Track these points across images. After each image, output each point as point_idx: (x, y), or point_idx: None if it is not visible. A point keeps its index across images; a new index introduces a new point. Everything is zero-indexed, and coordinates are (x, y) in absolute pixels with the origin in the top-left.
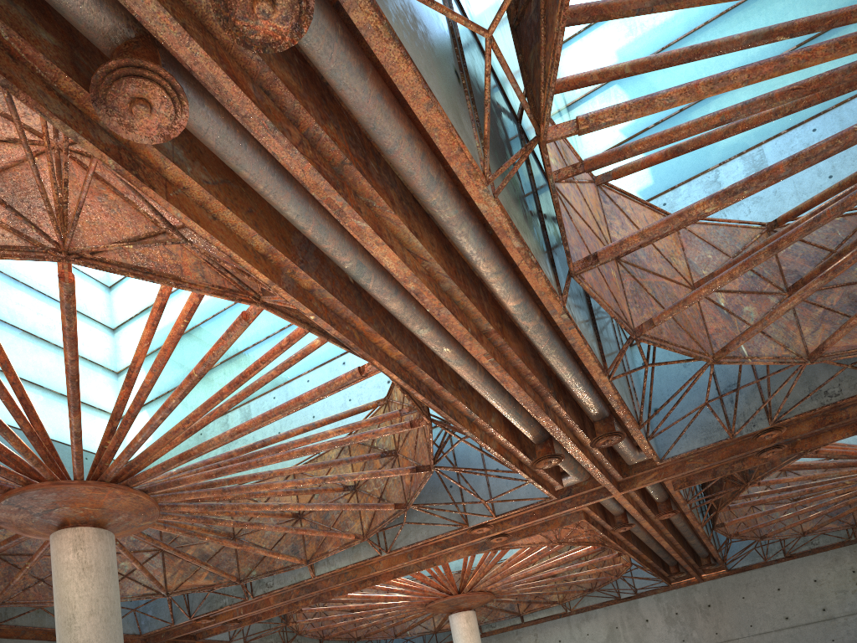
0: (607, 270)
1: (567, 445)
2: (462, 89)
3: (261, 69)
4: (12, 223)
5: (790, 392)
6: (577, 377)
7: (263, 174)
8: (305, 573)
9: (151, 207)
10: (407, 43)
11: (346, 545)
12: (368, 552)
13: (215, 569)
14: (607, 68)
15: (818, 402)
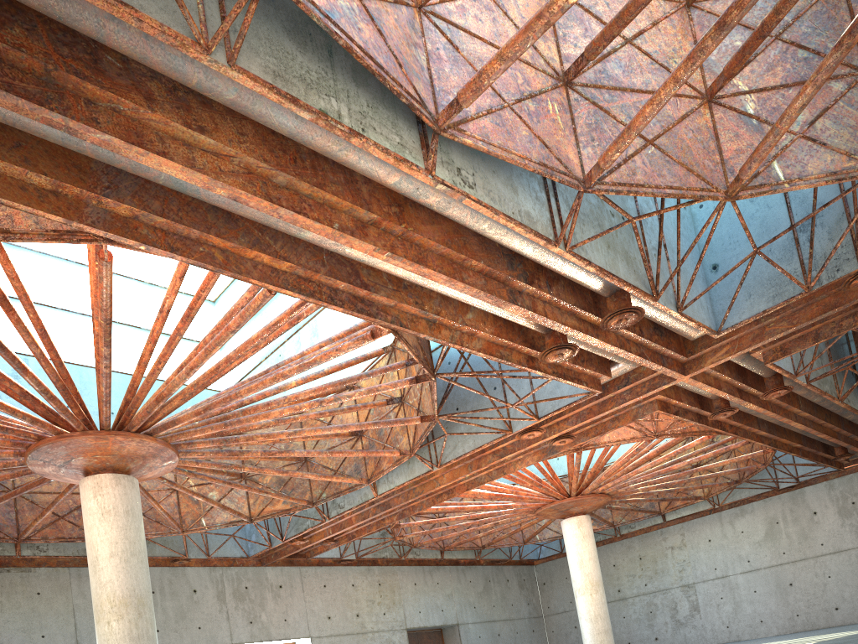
0: (535, 107)
1: (568, 333)
2: None
3: None
4: None
5: None
6: (541, 250)
7: None
8: (369, 492)
9: None
10: None
11: (398, 462)
12: (421, 467)
13: (278, 496)
14: None
15: None
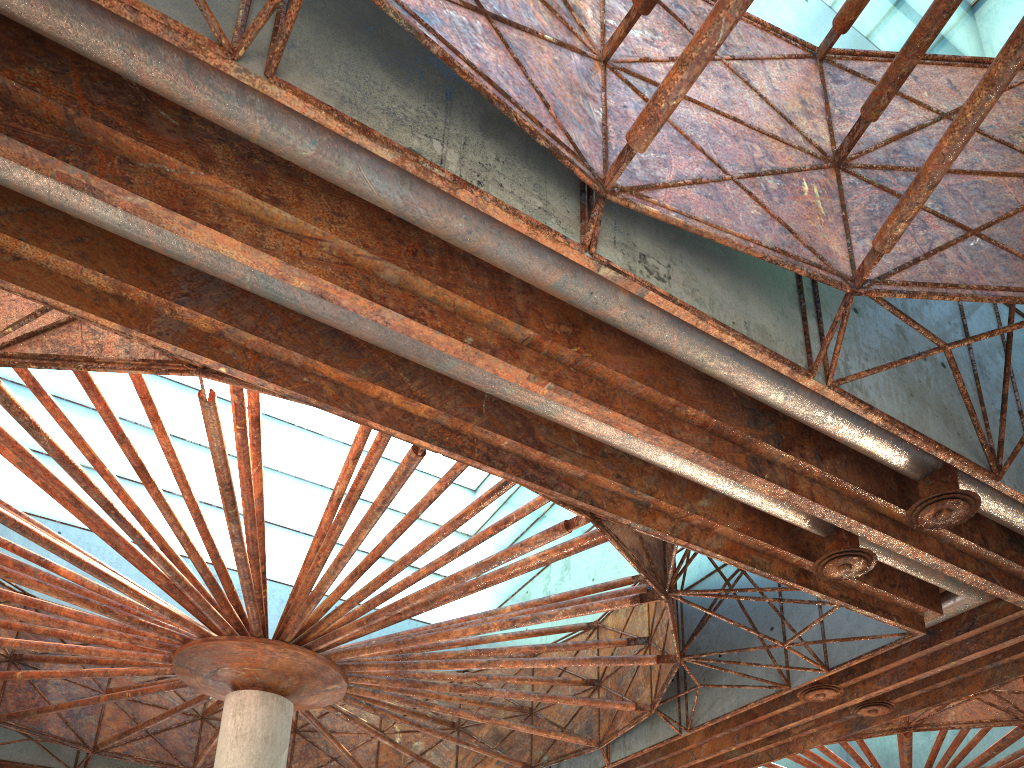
0: (779, 185)
1: (852, 530)
2: None
3: None
4: None
5: None
6: (798, 398)
7: (32, 179)
8: (600, 759)
9: None
10: None
11: (635, 720)
12: (667, 730)
13: (483, 750)
14: None
15: None
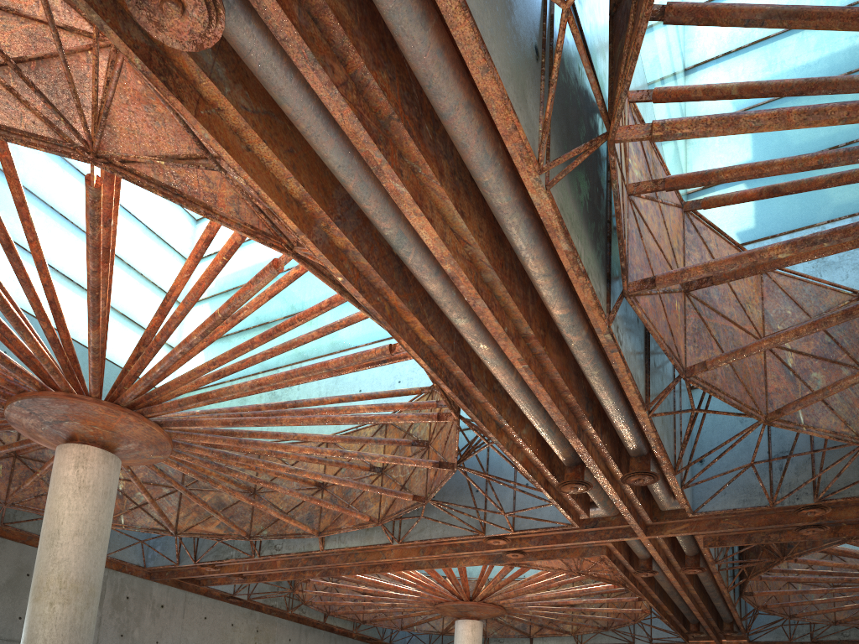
0: (670, 301)
1: (595, 475)
2: (539, 67)
3: None
4: (46, 112)
5: (842, 472)
6: (617, 405)
7: (306, 113)
8: (314, 544)
9: (183, 122)
10: None
11: (360, 526)
12: (380, 537)
13: (225, 520)
14: (713, 85)
15: None
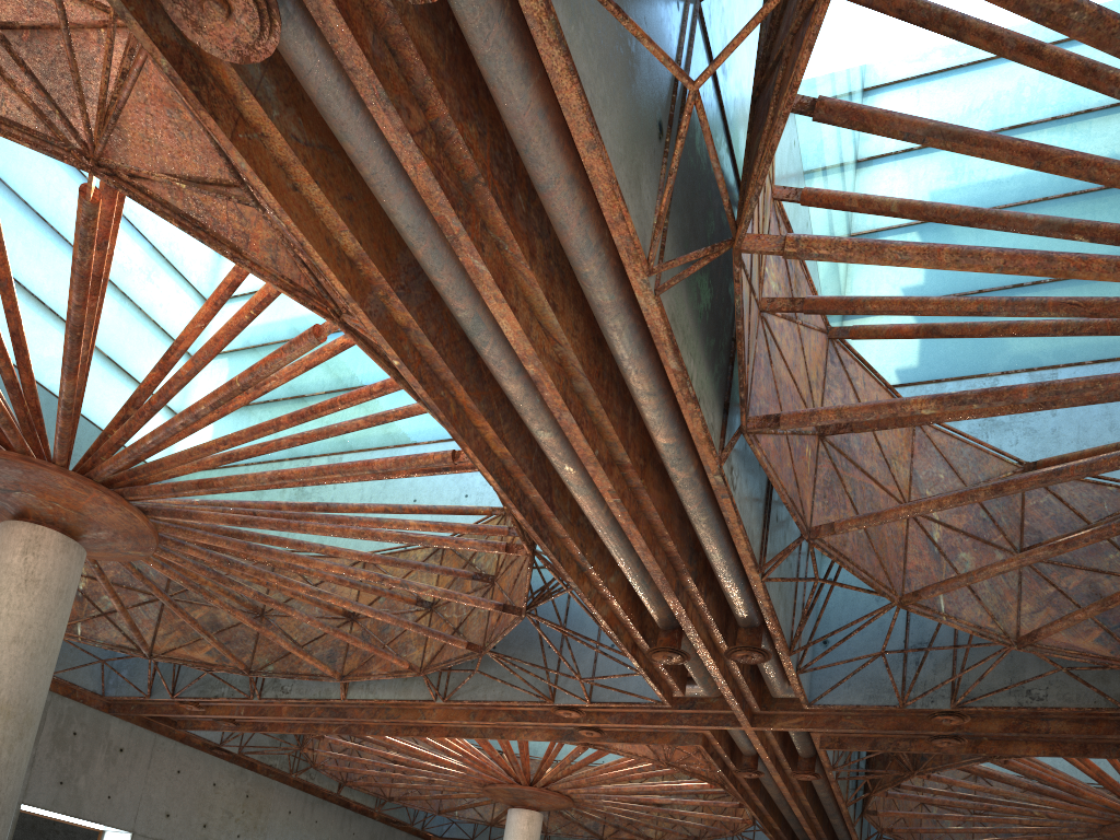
0: (799, 444)
1: (694, 644)
2: (661, 147)
3: (390, 18)
4: (37, 98)
5: (985, 675)
6: (727, 562)
7: (372, 156)
8: (334, 690)
9: (215, 143)
10: (582, 57)
11: (396, 673)
12: (421, 691)
13: (219, 645)
14: (871, 196)
15: (1015, 700)
